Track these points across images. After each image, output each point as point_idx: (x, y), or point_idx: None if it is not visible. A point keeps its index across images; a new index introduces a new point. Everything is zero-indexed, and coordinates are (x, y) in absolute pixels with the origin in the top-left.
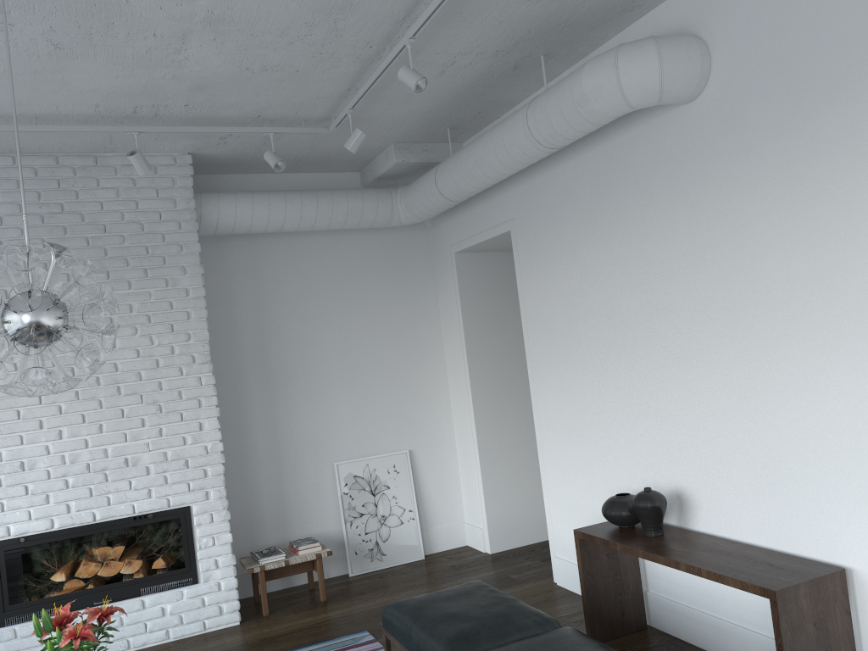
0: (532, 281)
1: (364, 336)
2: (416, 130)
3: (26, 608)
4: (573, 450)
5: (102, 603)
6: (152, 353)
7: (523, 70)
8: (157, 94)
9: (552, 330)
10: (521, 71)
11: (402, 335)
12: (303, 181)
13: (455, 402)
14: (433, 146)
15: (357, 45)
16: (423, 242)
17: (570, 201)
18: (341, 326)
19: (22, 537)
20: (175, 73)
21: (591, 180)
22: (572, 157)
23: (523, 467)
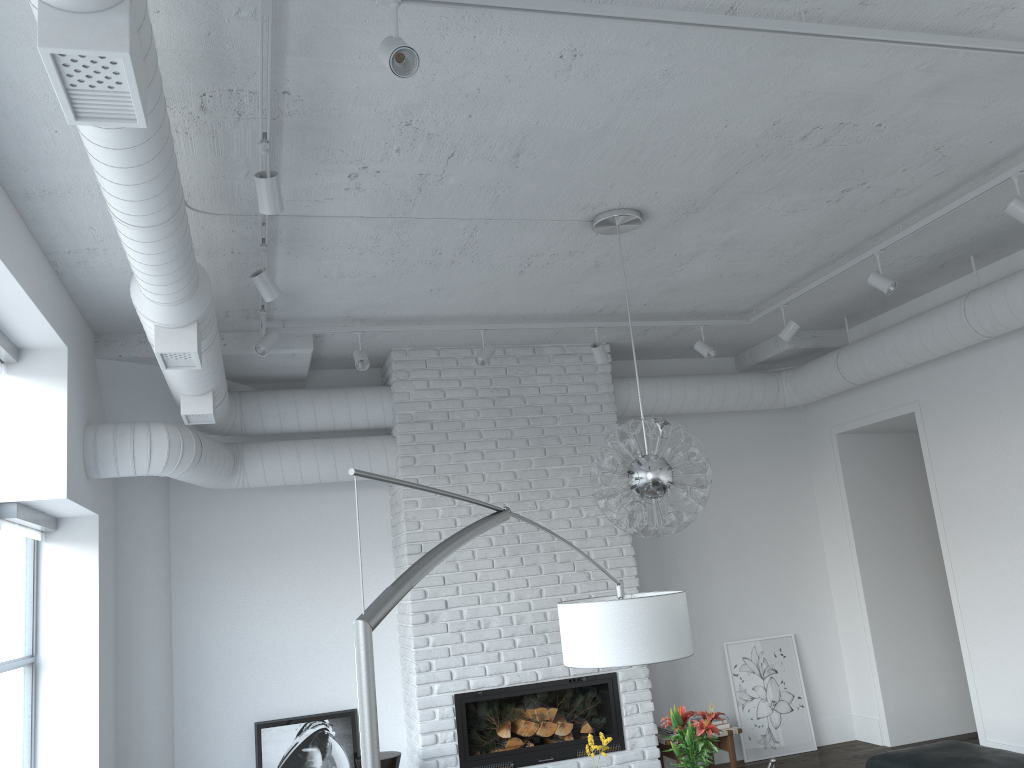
0: (946, 460)
1: (744, 515)
2: (815, 319)
3: (483, 759)
4: (1007, 626)
5: (544, 762)
6: (581, 523)
7: (946, 268)
8: (631, 296)
9: (974, 506)
10: (944, 268)
11: (780, 515)
12: (683, 366)
13: (837, 585)
14: (821, 332)
15: (822, 254)
16: (795, 424)
17: (995, 383)
18: (723, 506)
19: (479, 691)
20: (662, 280)
21: (1020, 365)
22: (995, 343)
23: (917, 655)
